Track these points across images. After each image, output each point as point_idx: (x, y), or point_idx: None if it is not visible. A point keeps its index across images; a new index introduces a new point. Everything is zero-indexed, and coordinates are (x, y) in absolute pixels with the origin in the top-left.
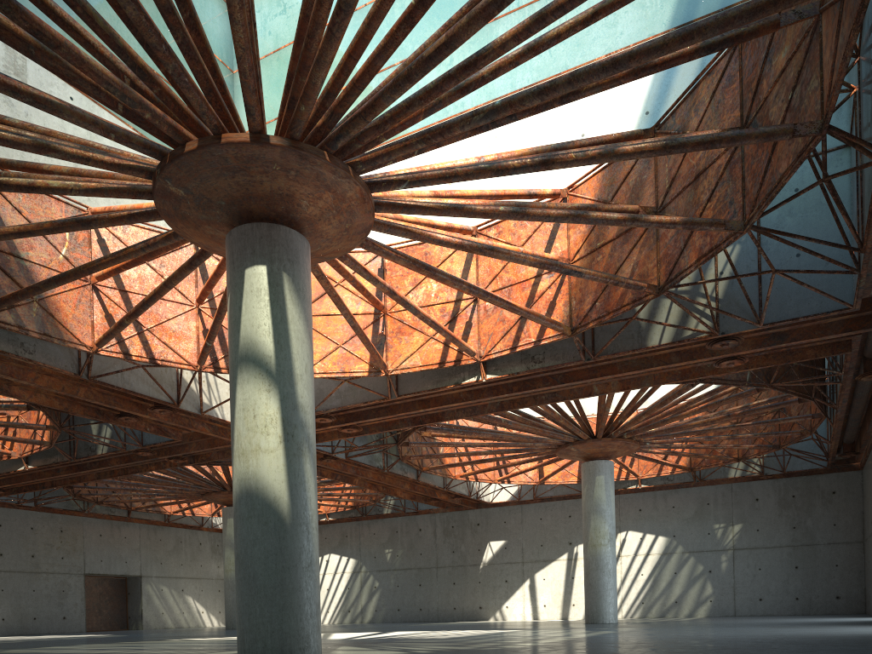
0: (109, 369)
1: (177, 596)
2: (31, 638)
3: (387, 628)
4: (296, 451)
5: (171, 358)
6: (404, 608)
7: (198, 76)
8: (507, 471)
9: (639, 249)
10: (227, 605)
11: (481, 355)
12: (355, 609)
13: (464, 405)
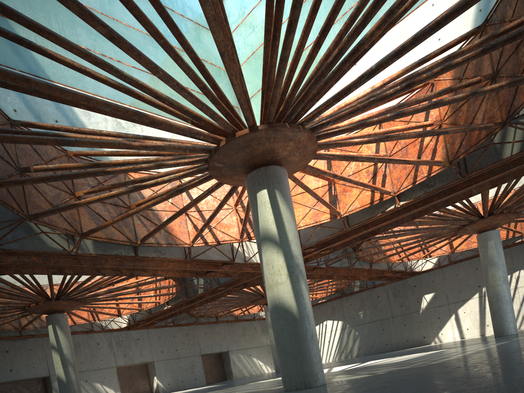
0: (199, 252)
1: (248, 358)
2: (182, 391)
3: (366, 359)
4: (296, 280)
5: (227, 238)
6: (376, 345)
7: (220, 110)
8: (428, 250)
9: (485, 101)
10: (274, 359)
11: (394, 192)
12: (346, 350)
13: (390, 221)
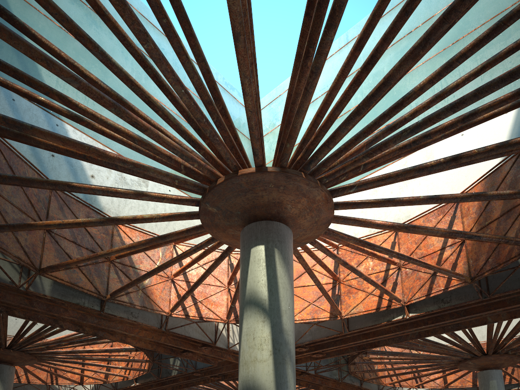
0: (177, 324)
1: None
2: None
3: None
4: (281, 360)
5: (211, 316)
6: None
7: (225, 139)
8: (421, 380)
9: (519, 220)
10: None
11: (405, 301)
12: None
13: (393, 336)
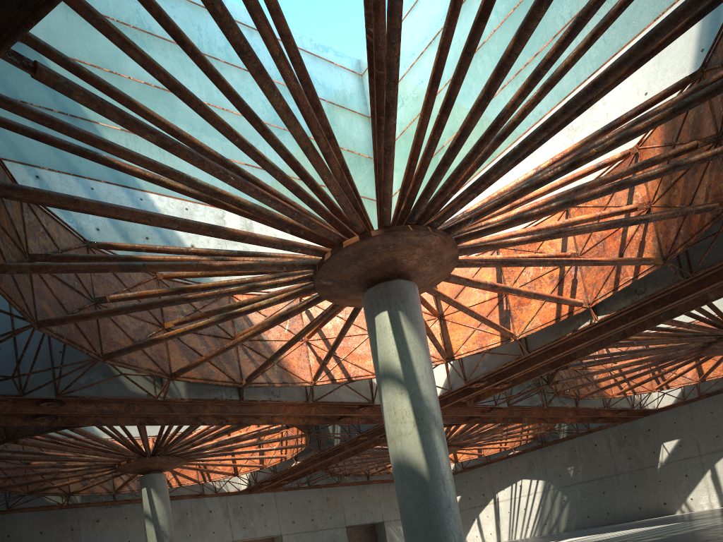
0: (325, 391)
1: None
2: None
3: (569, 535)
4: (426, 429)
5: (361, 373)
6: (593, 514)
7: (322, 215)
8: (664, 378)
9: (708, 173)
10: None
11: (589, 302)
12: (550, 521)
13: (591, 342)
